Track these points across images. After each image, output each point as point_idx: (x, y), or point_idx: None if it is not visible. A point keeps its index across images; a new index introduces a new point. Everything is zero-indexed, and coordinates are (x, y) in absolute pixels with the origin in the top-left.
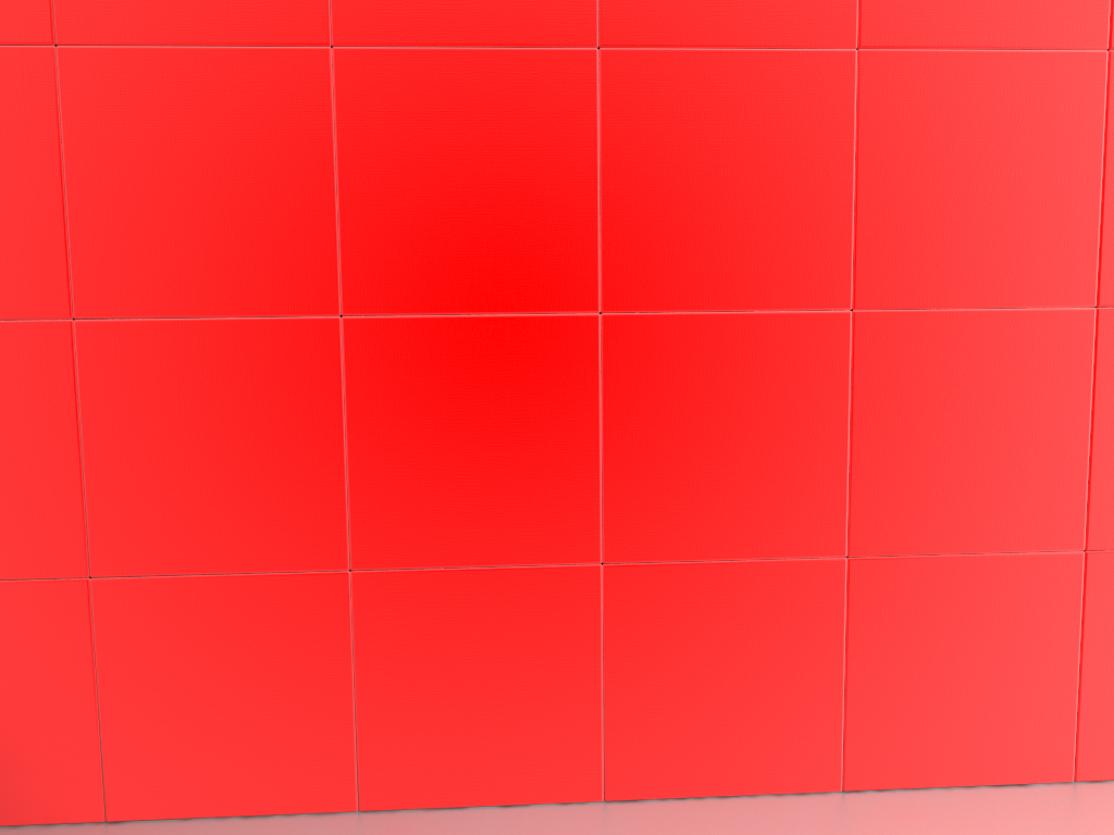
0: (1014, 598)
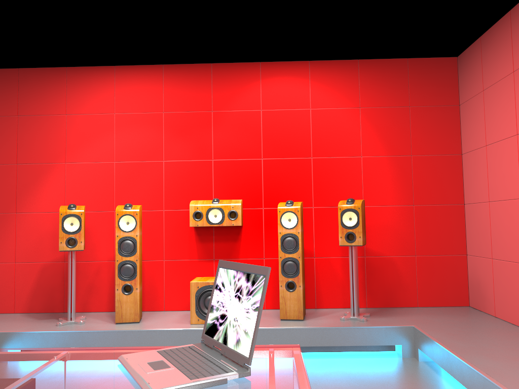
0: None
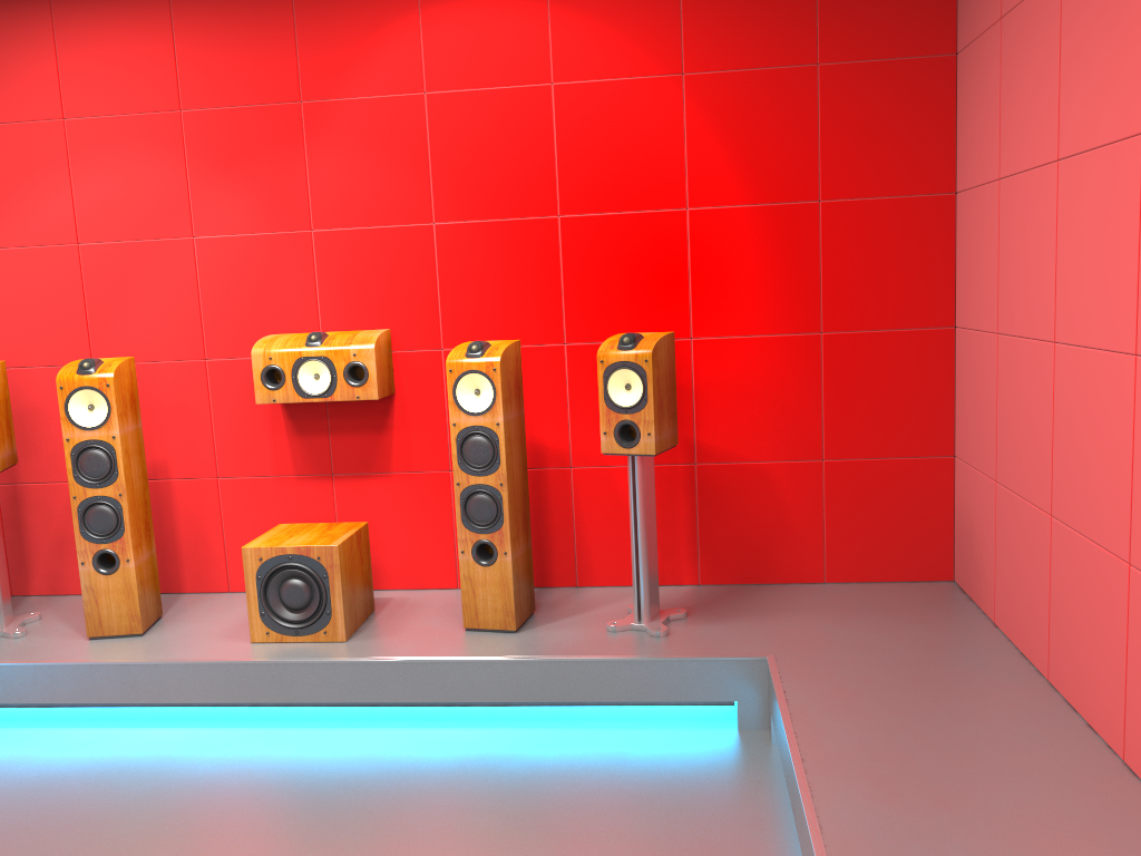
0: None
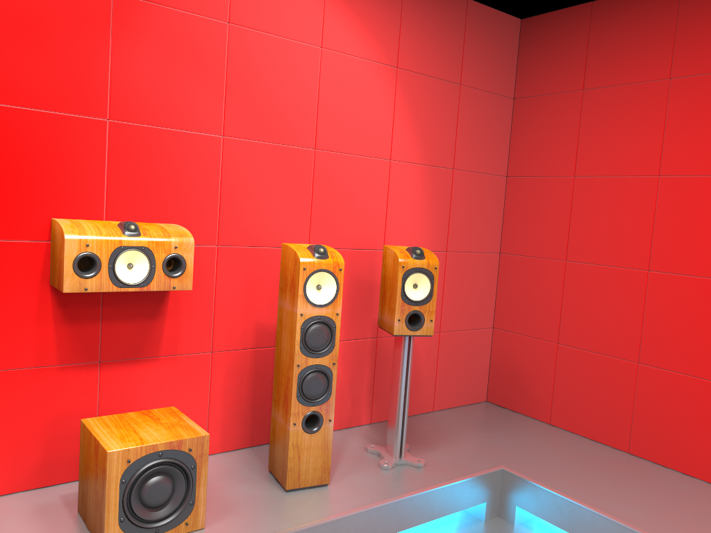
0: None
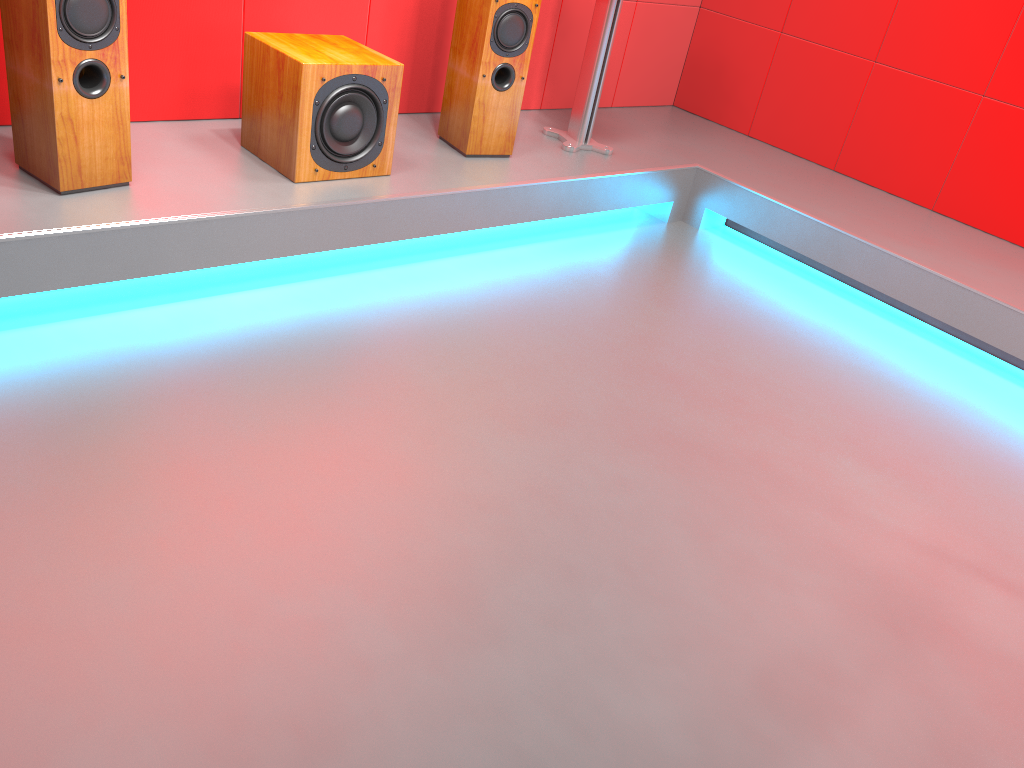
0: None
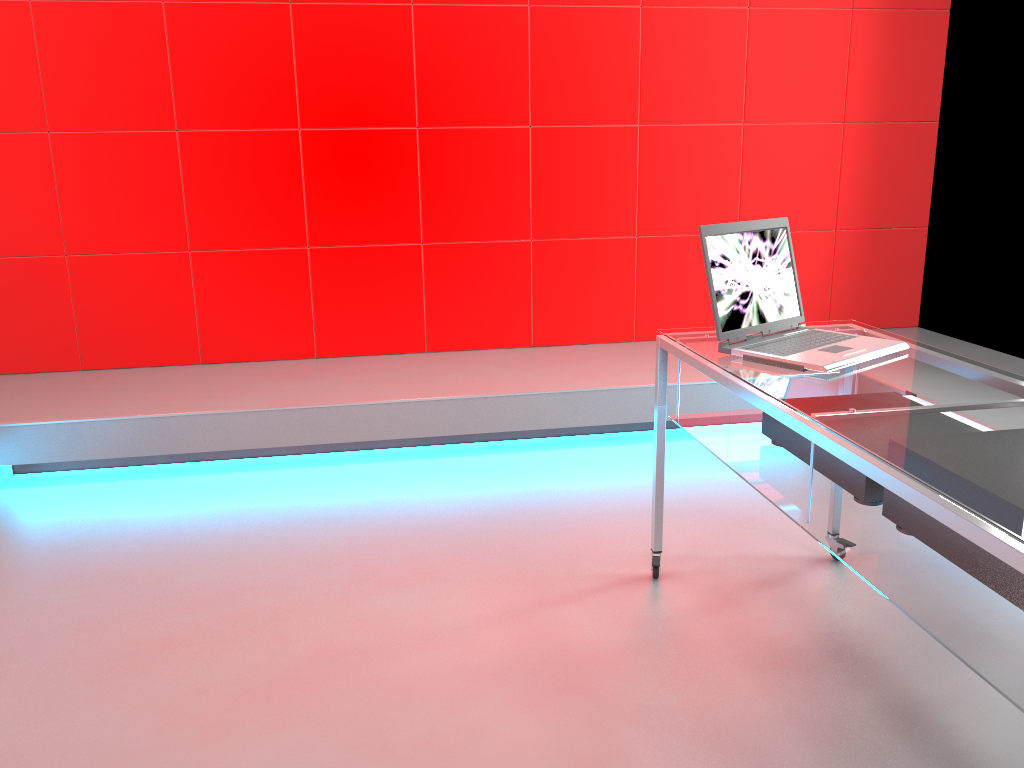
0: (390, 266)
